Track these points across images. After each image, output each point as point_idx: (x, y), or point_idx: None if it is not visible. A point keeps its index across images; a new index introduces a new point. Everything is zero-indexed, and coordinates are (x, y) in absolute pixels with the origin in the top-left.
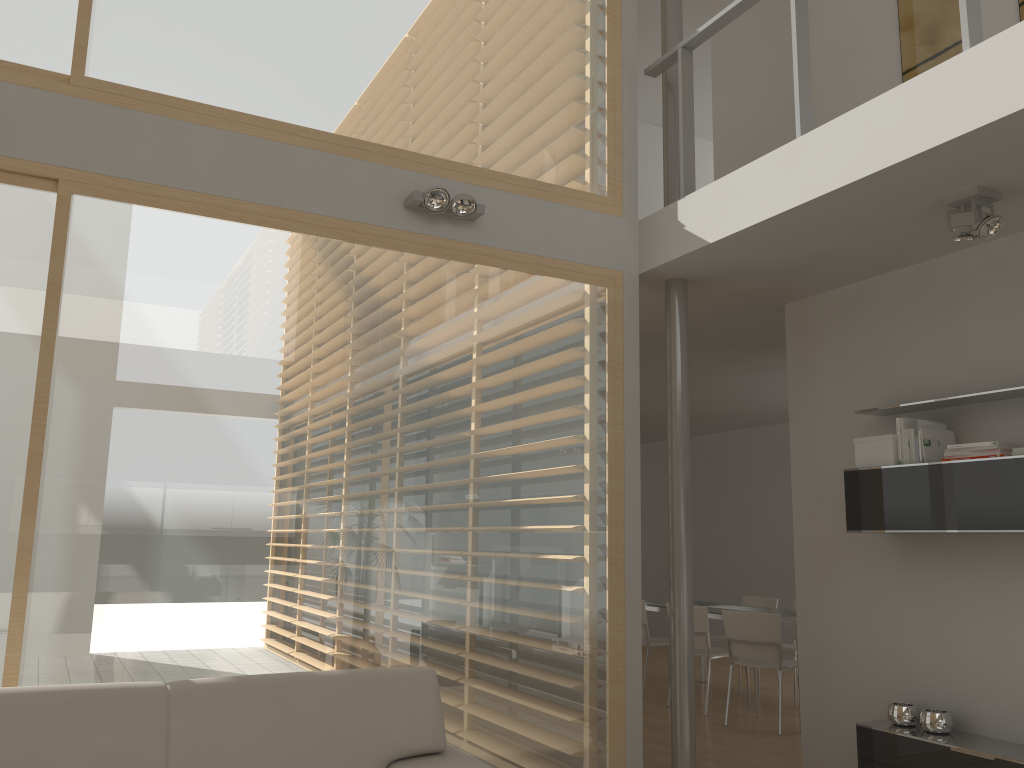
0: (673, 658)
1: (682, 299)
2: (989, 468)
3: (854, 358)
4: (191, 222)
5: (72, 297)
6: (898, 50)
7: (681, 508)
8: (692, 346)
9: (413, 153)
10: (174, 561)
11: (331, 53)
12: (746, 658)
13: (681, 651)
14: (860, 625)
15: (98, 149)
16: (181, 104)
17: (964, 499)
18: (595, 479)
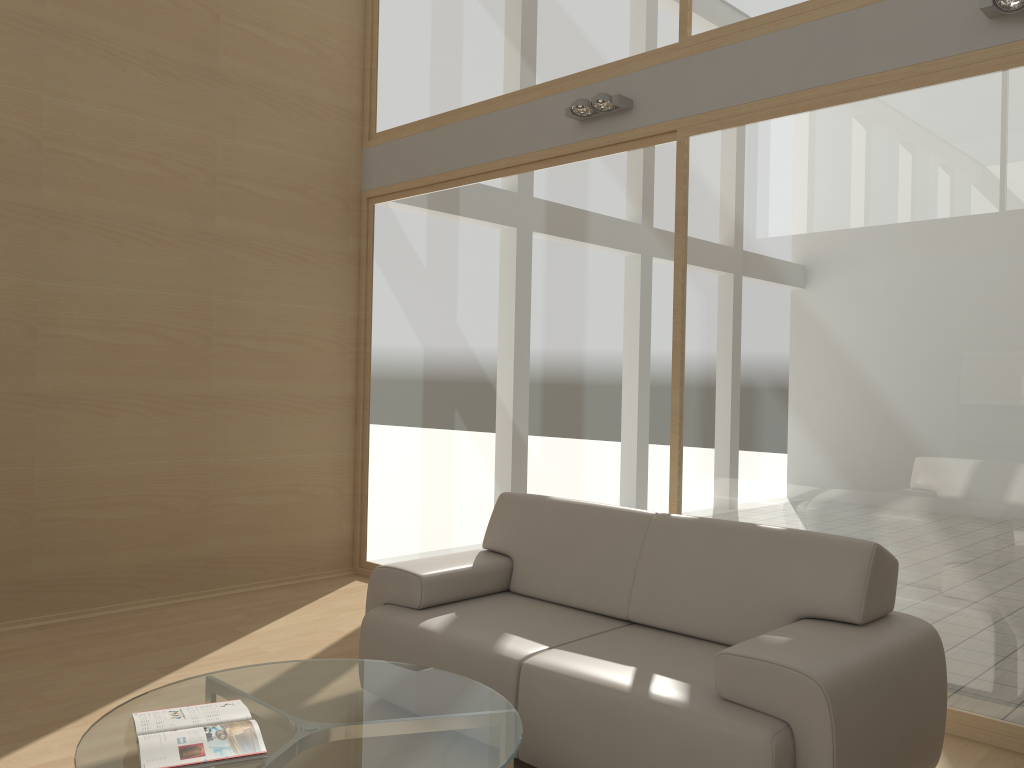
0: None
1: None
2: None
3: None
4: (767, 127)
5: (690, 220)
6: None
7: None
8: None
9: None
10: (770, 426)
11: None
12: None
13: None
14: None
15: (698, 93)
16: (754, 22)
17: None
18: None
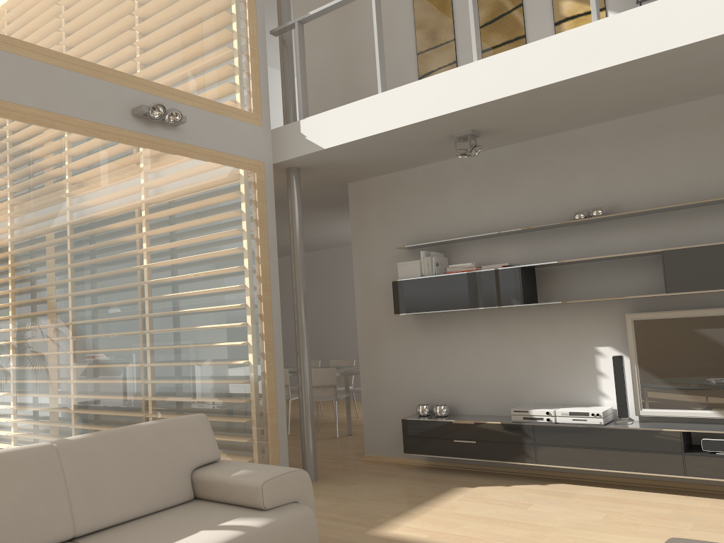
0: (301, 397)
1: (298, 180)
2: (471, 276)
3: (391, 217)
4: None
5: None
6: (414, 39)
7: (303, 308)
8: (281, 206)
9: (135, 77)
10: None
11: None
12: (316, 396)
13: (306, 392)
14: (397, 366)
15: None
16: None
17: (458, 293)
18: (255, 293)
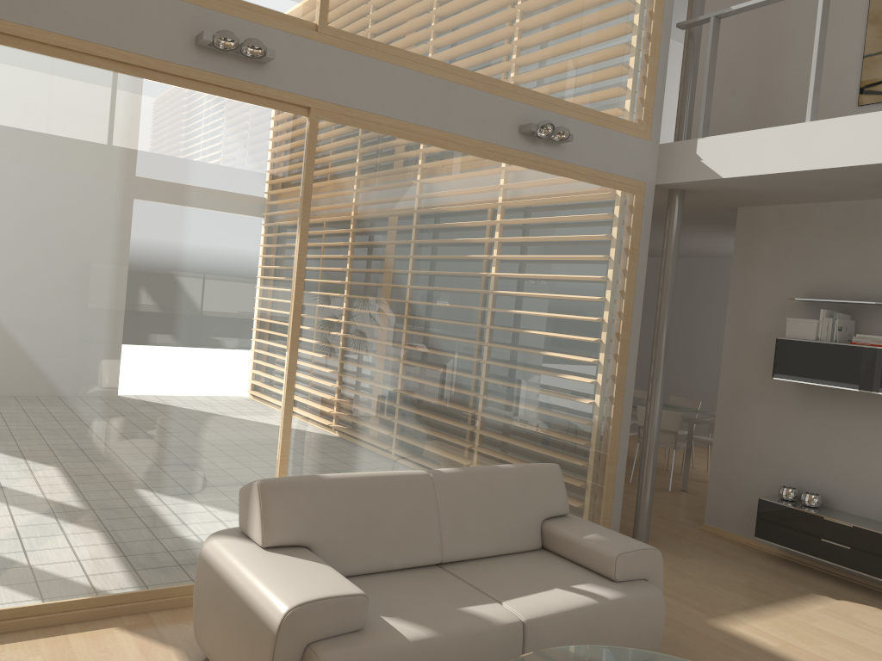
0: (645, 449)
1: (681, 205)
2: None
3: (788, 257)
4: (390, 142)
5: (318, 197)
6: (863, 37)
7: (662, 352)
8: None
9: (526, 89)
10: (374, 382)
11: (481, 8)
12: None
13: (651, 445)
14: (762, 435)
15: (335, 84)
16: (386, 49)
17: (862, 370)
18: (614, 331)
